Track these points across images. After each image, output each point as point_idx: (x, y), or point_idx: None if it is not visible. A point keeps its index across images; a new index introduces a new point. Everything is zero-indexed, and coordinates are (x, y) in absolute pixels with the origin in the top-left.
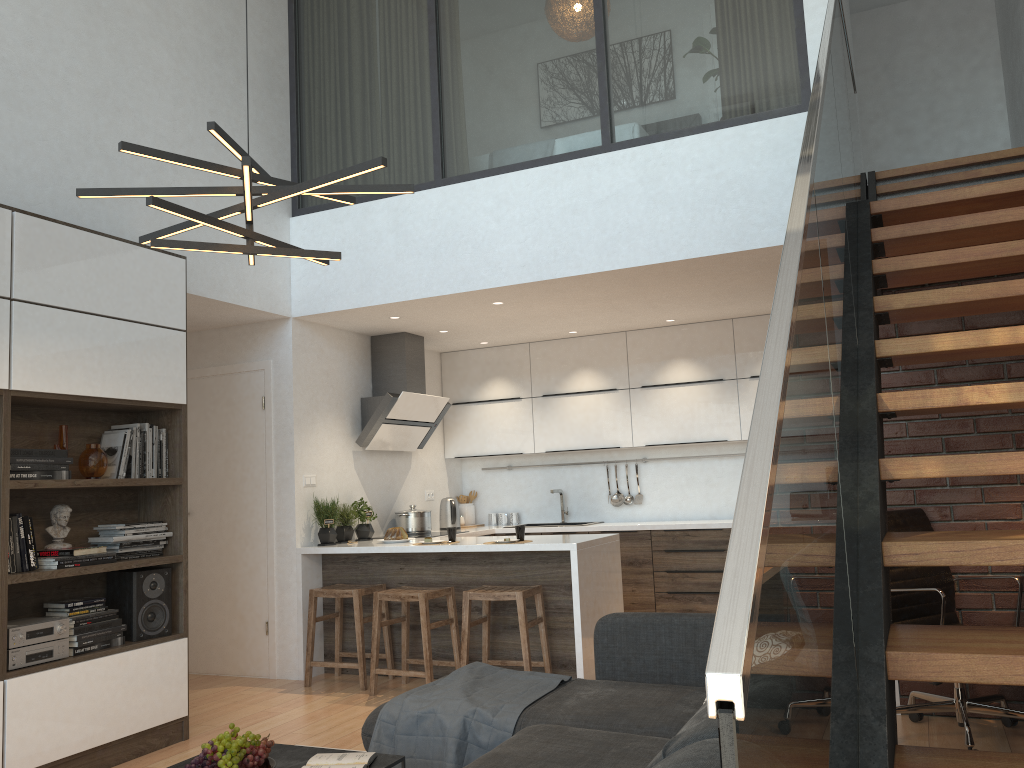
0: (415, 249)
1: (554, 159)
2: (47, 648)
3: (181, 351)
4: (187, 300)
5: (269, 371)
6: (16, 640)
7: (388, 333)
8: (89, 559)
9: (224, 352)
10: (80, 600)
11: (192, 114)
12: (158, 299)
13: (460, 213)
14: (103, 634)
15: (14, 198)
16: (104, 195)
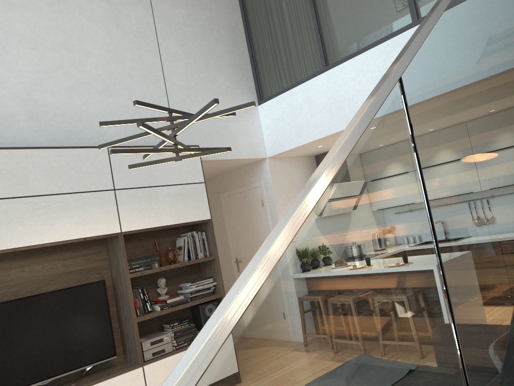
0: (319, 109)
1: (385, 39)
2: (161, 348)
3: (203, 193)
4: (211, 162)
5: (262, 187)
6: (146, 347)
7: (323, 152)
8: (175, 303)
9: (241, 180)
10: (177, 321)
11: (195, 69)
12: (187, 170)
13: (338, 84)
14: (188, 337)
15: (115, 138)
16: (109, 145)
